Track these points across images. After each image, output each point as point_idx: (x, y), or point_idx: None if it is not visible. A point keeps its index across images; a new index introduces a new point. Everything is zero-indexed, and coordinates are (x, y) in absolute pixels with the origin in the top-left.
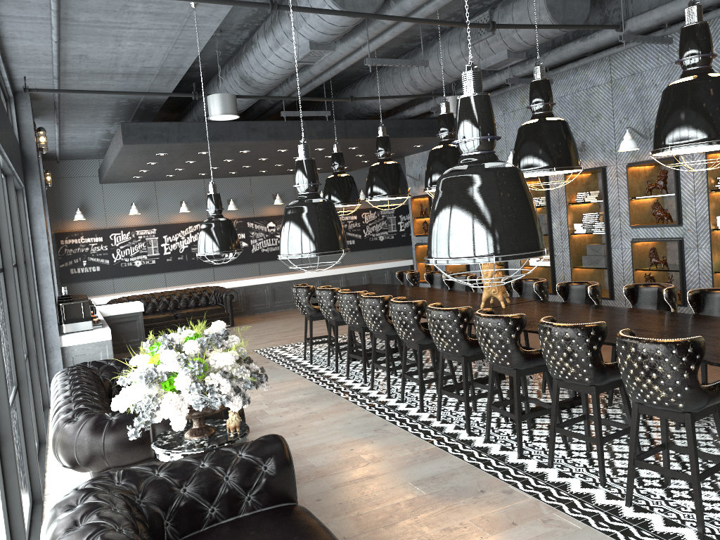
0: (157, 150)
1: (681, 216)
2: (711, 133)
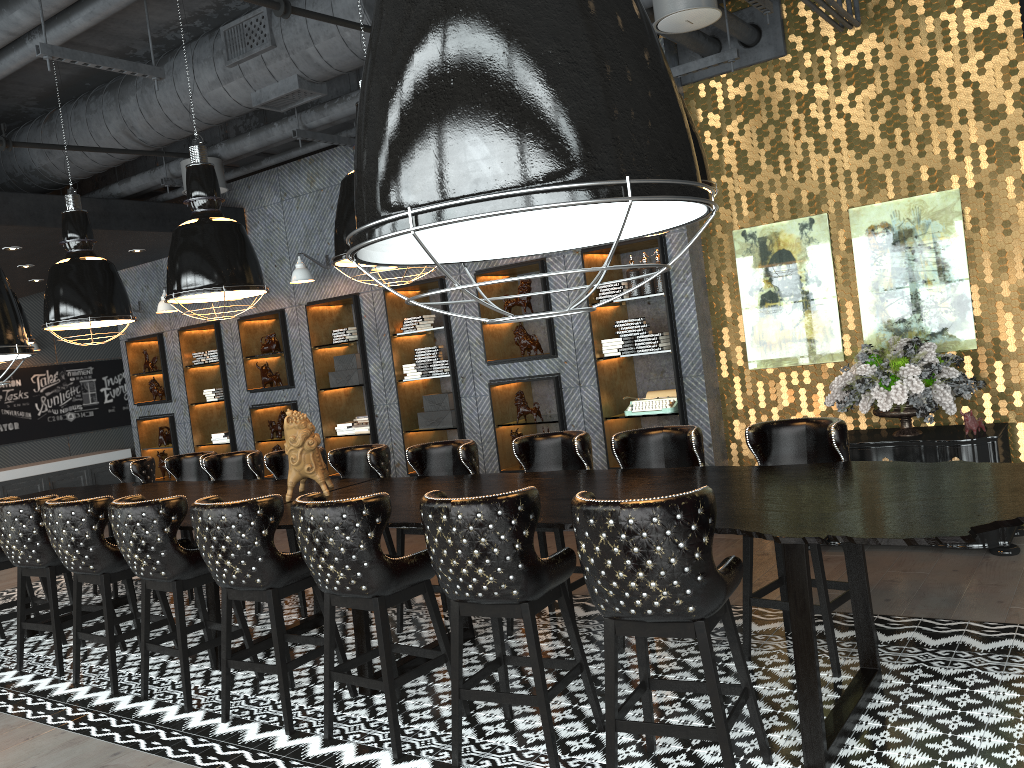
0: None
1: (555, 343)
2: None
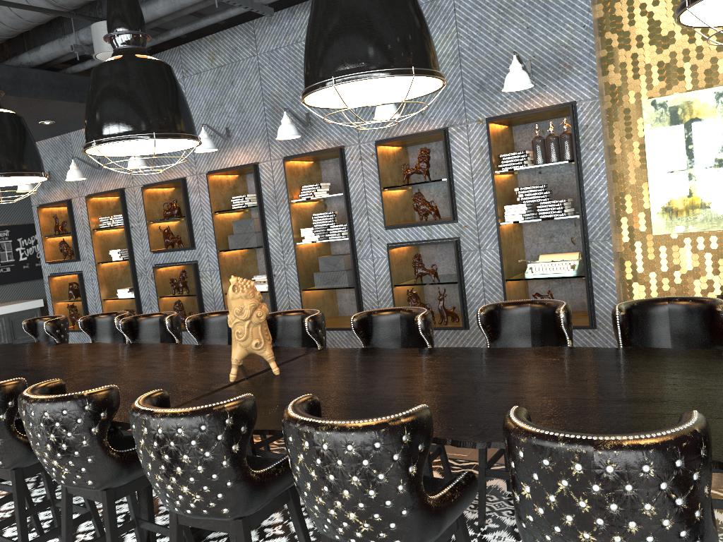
0: None
1: (456, 209)
2: None
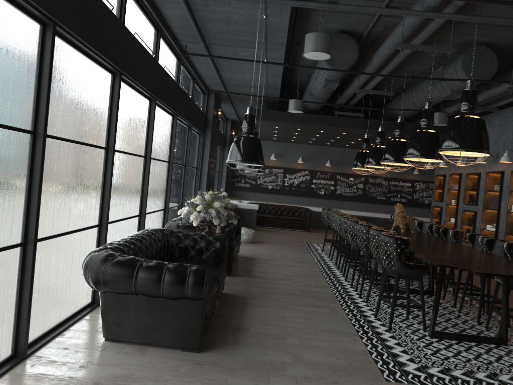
0: (272, 124)
1: None
2: (455, 145)
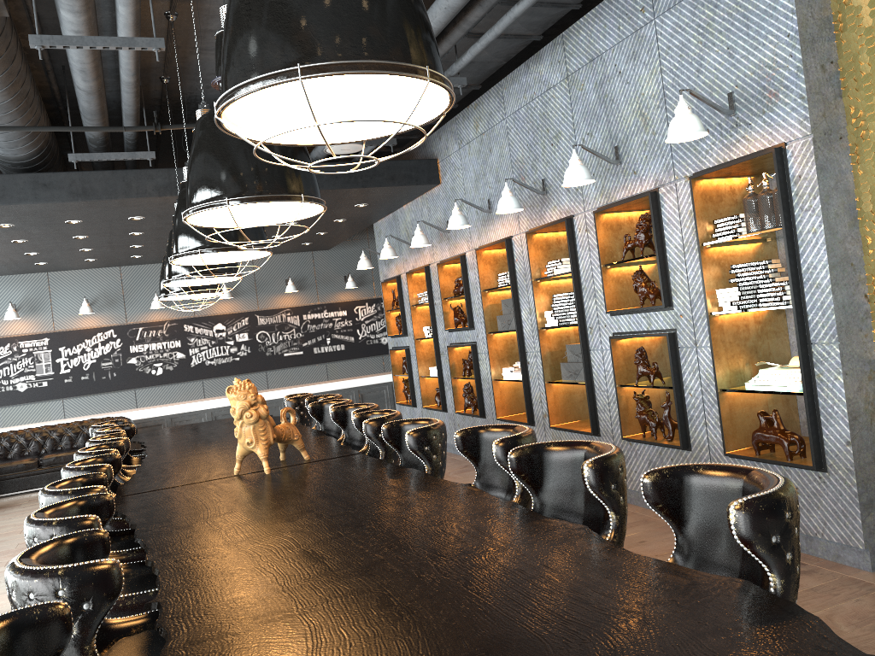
0: None
1: (670, 293)
2: (275, 55)
